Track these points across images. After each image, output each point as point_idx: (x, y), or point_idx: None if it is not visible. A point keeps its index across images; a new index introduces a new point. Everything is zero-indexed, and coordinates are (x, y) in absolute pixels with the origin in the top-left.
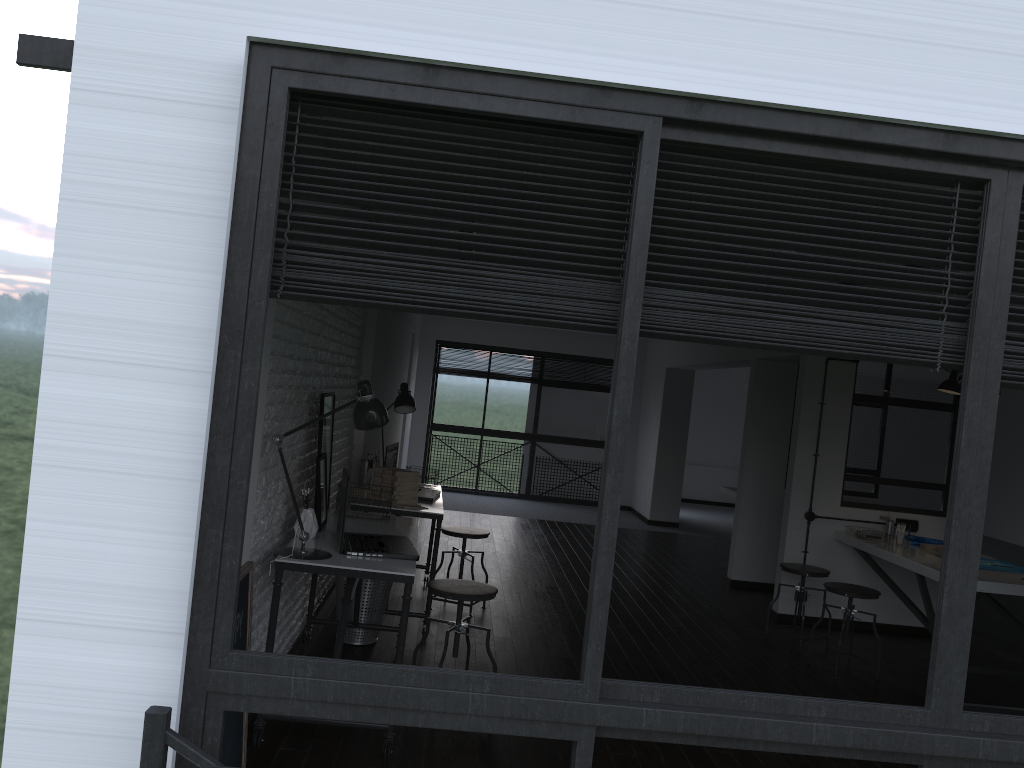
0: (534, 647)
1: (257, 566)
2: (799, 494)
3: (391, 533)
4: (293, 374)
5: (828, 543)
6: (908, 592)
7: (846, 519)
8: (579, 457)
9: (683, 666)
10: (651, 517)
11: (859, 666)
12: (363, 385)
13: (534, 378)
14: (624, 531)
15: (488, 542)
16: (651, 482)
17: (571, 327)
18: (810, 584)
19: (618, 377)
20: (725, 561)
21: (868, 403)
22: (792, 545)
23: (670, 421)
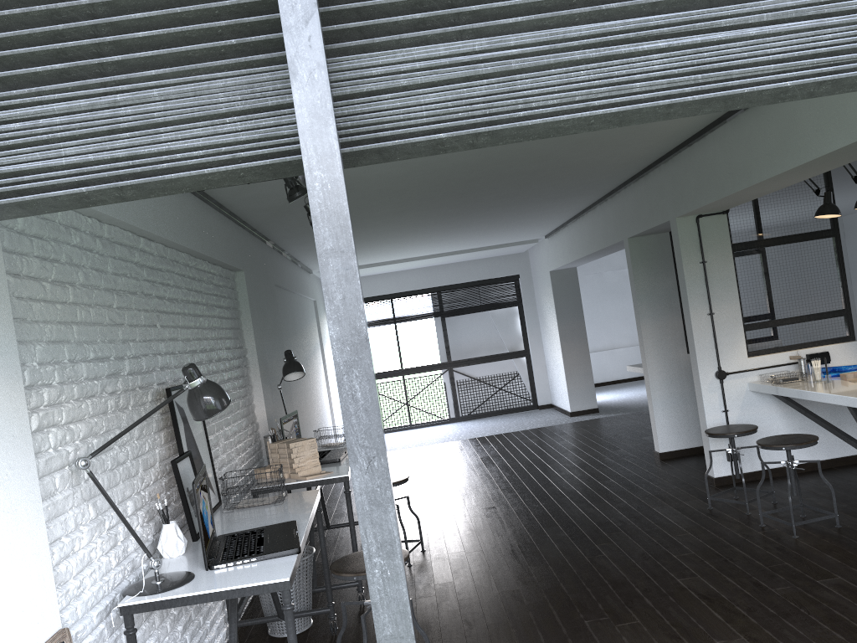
0: (477, 586)
1: (113, 610)
2: (705, 356)
3: (281, 519)
4: (112, 378)
5: (746, 396)
6: (837, 423)
7: (757, 368)
8: (495, 372)
9: (635, 567)
10: (572, 409)
11: (817, 518)
12: (187, 370)
13: (436, 312)
14: (550, 429)
15: (424, 475)
16: (563, 378)
17: (216, 182)
18: (739, 441)
19: (320, 254)
20: (649, 434)
21: (748, 250)
22: (711, 408)
23: (566, 318)
